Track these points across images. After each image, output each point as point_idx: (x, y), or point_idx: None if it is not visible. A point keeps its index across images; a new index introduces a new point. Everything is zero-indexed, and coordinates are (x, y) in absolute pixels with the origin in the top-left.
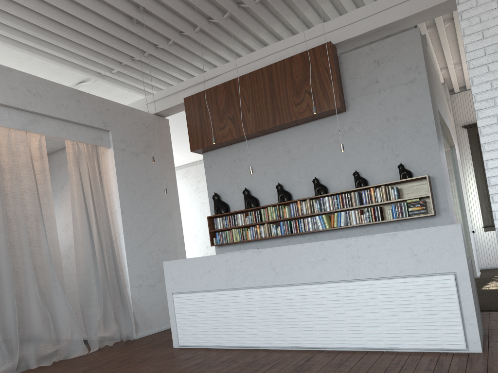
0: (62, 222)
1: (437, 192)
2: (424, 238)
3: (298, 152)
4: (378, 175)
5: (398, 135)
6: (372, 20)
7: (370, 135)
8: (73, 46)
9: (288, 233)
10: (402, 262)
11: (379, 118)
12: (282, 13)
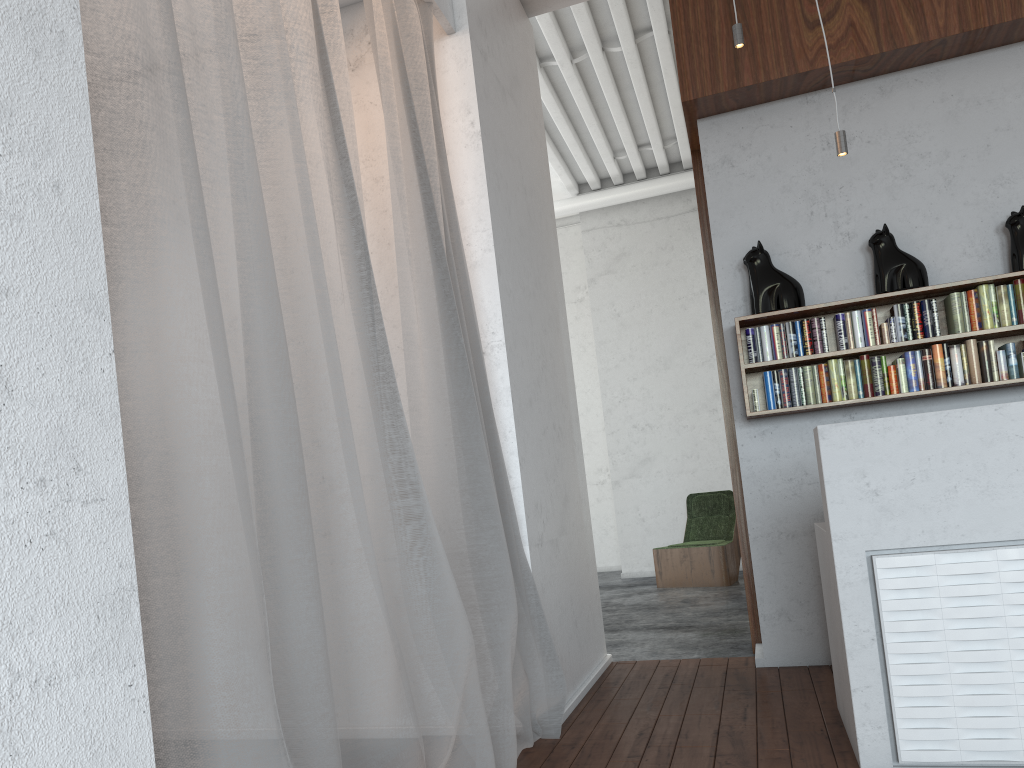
0: None
1: None
2: None
3: None
4: None
5: None
6: None
7: None
8: None
9: None
10: None
11: None
12: None
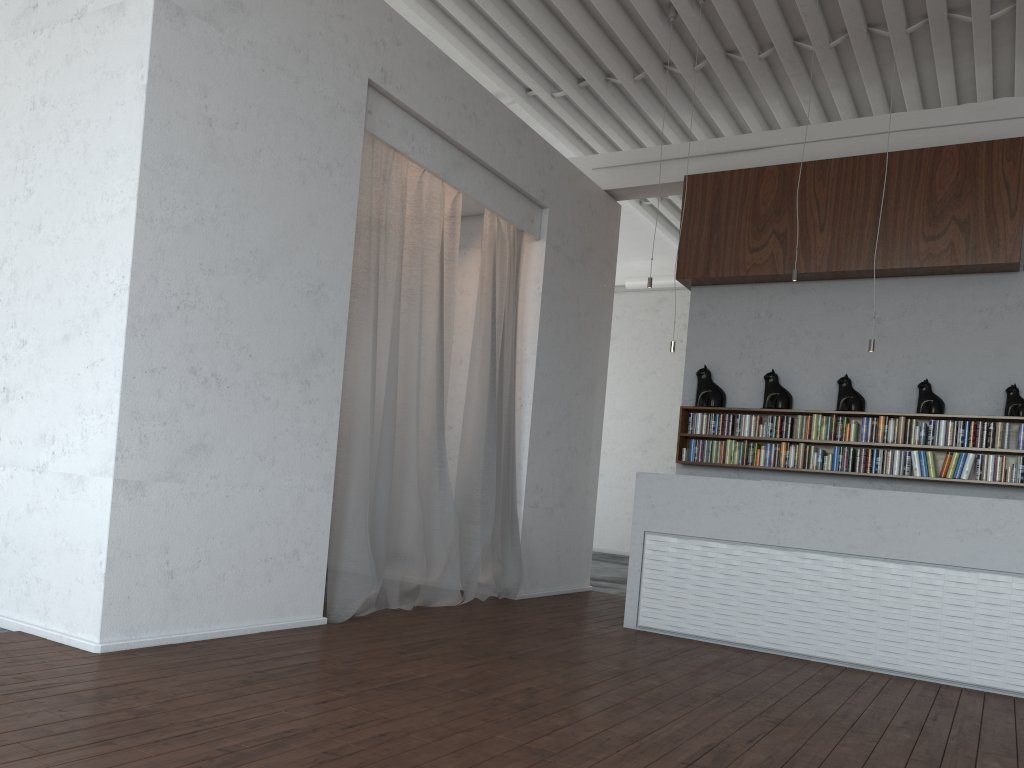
0: None
1: None
2: None
3: (898, 327)
4: None
5: None
6: None
7: None
8: (526, 35)
9: (846, 470)
10: None
11: None
12: (938, 60)
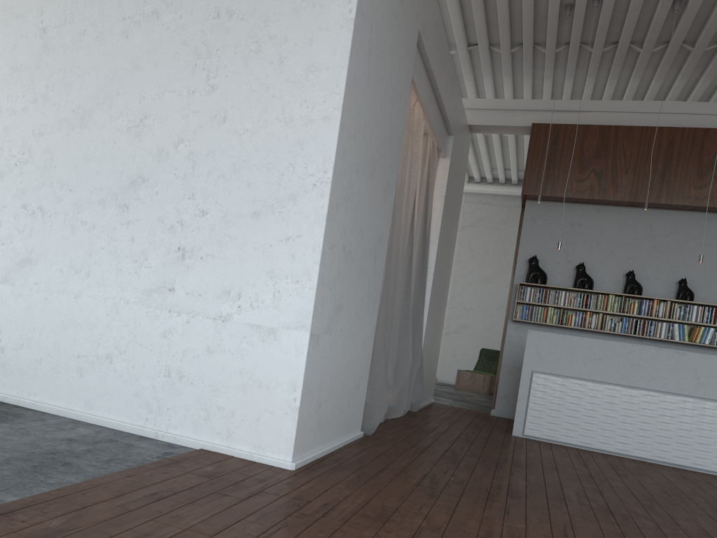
0: None
1: None
2: None
3: (666, 242)
4: None
5: None
6: None
7: None
8: (458, 8)
9: (630, 333)
10: None
11: None
12: (710, 71)
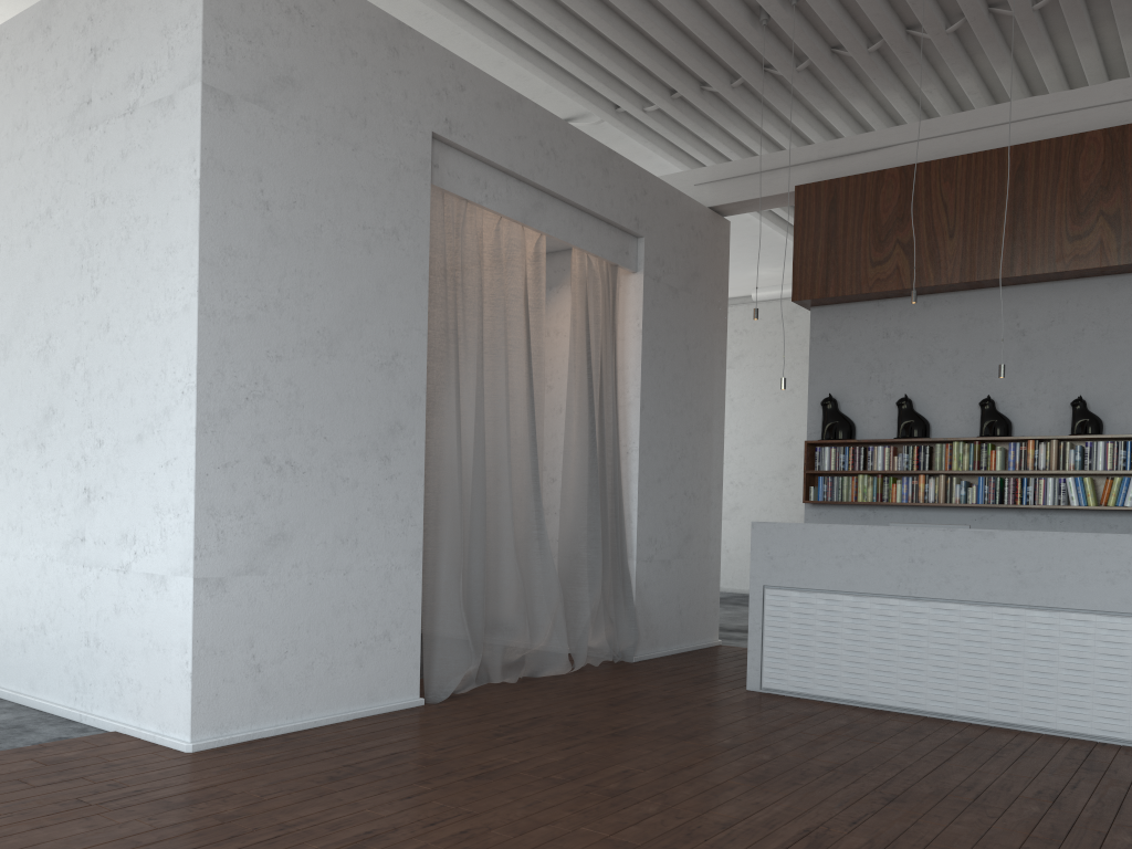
0: None
1: None
2: None
3: (1046, 338)
4: None
5: None
6: None
7: None
8: (607, 53)
9: (993, 502)
10: None
11: None
12: (1075, 34)
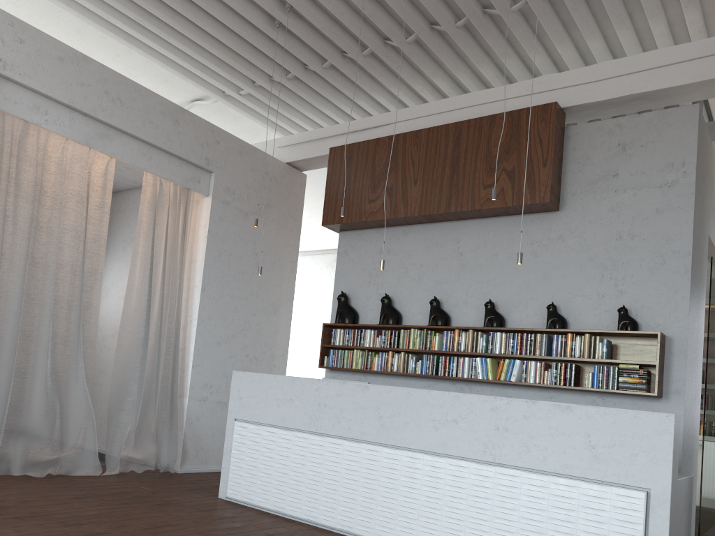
0: (123, 286)
1: (672, 362)
2: (613, 424)
3: (475, 258)
4: (586, 316)
5: (630, 263)
6: (629, 81)
7: (587, 254)
8: (189, 45)
9: (431, 373)
10: (571, 453)
11: (607, 230)
12: (495, 49)
